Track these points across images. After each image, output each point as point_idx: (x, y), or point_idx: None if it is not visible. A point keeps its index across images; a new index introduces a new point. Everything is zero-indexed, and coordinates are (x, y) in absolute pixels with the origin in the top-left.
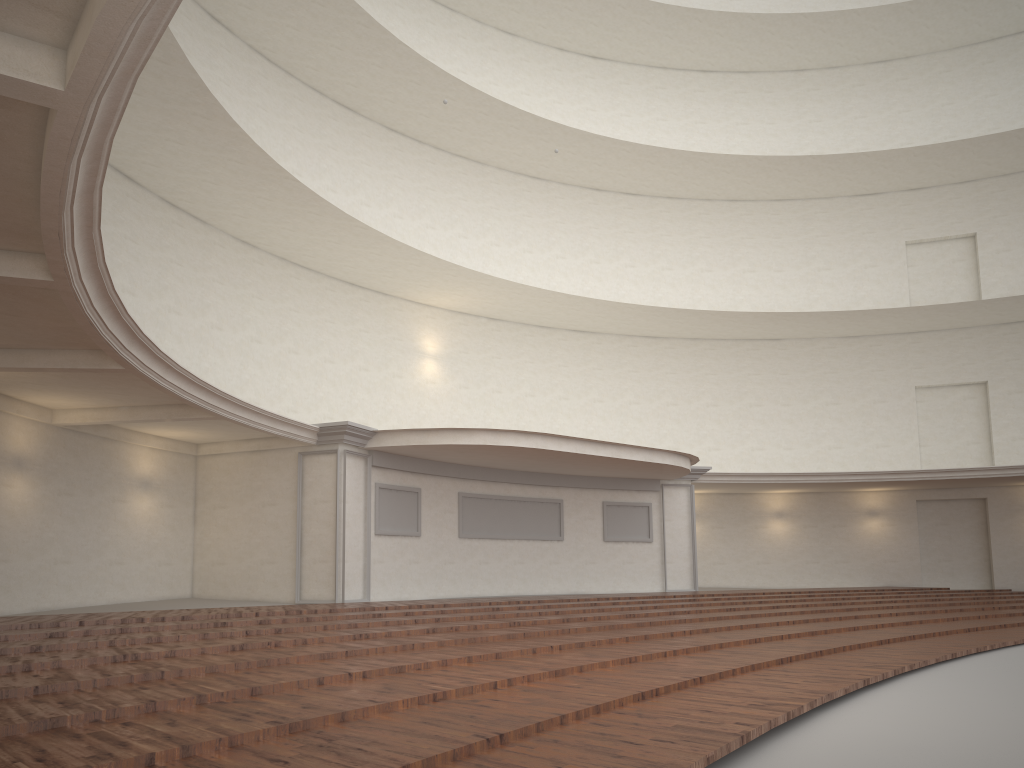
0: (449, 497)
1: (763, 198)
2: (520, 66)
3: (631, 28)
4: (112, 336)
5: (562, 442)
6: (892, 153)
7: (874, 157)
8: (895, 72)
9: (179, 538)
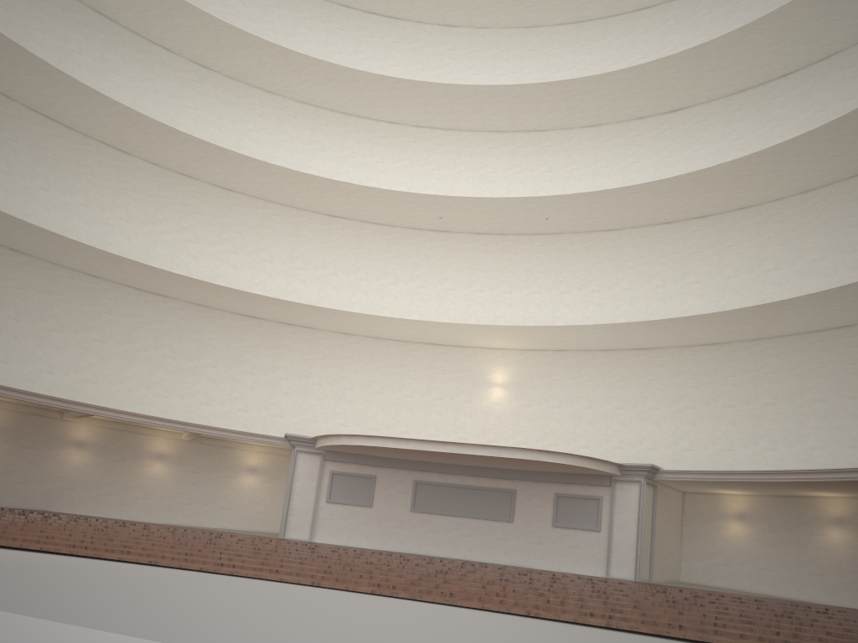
0: (404, 482)
1: (835, 179)
2: (602, 146)
3: (670, 81)
4: (47, 402)
5: (401, 442)
6: None
7: None
8: None
9: (275, 500)
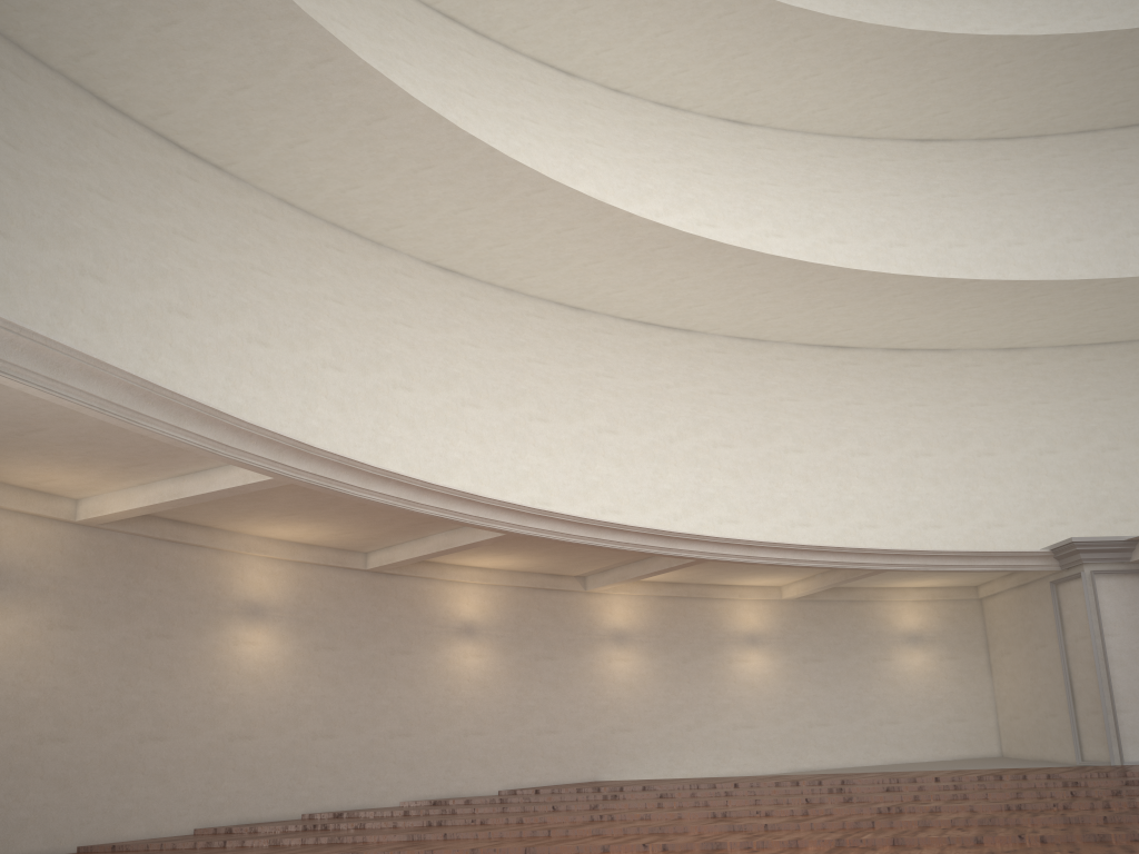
0: None
1: None
2: None
3: None
4: (634, 545)
5: None
6: None
7: None
8: None
9: (971, 691)
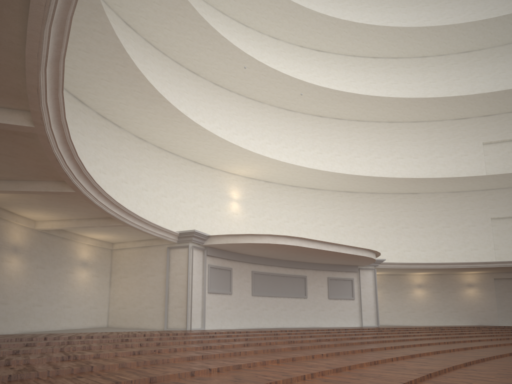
0: (247, 273)
1: (406, 121)
2: (281, 54)
3: (338, 35)
4: (68, 169)
5: (310, 243)
6: (476, 96)
7: (466, 98)
8: (474, 57)
9: (101, 294)
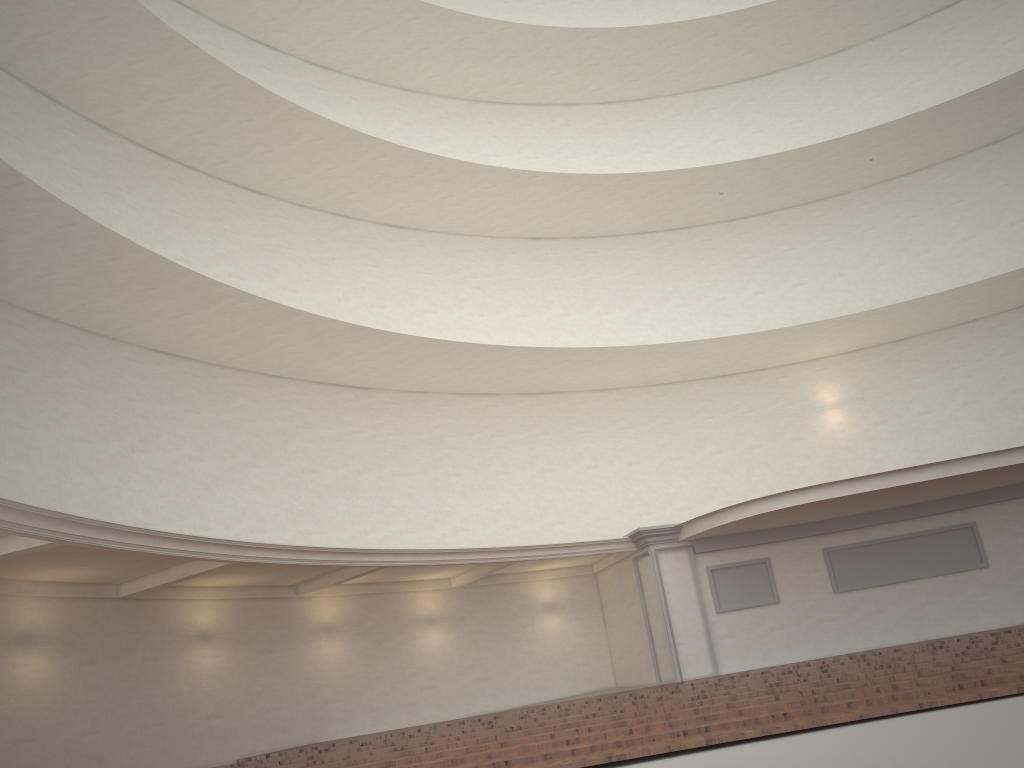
0: (810, 556)
1: None
2: (860, 74)
3: None
4: (330, 561)
5: (855, 484)
6: None
7: None
8: None
9: (593, 641)
